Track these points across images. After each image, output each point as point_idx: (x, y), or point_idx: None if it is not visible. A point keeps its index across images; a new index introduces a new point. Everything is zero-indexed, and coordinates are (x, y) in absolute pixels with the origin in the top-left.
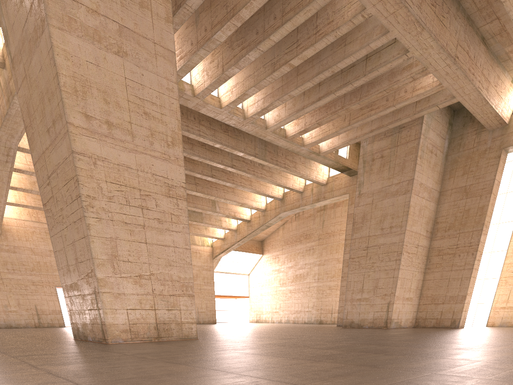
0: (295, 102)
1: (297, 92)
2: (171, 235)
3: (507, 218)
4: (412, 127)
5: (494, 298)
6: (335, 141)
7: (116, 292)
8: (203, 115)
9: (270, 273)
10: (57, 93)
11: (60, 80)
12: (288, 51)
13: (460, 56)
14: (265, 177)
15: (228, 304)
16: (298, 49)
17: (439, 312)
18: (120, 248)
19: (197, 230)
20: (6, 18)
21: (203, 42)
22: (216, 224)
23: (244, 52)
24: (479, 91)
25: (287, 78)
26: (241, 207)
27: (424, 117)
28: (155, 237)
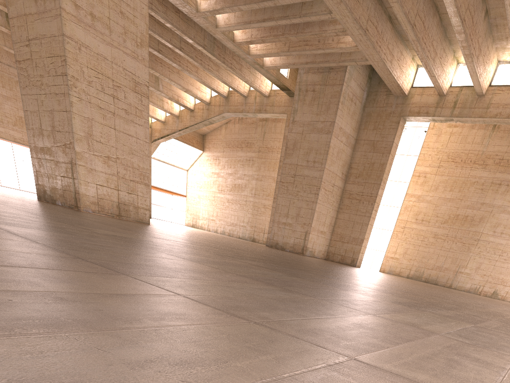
0: (244, 12)
1: (245, 8)
2: (135, 127)
3: (404, 178)
4: (338, 71)
5: (387, 247)
6: (277, 59)
7: (89, 167)
8: None
9: (210, 176)
10: None
11: None
12: None
13: (369, 30)
14: (211, 70)
15: (163, 199)
16: None
17: (344, 249)
18: (95, 129)
19: None
20: None
21: None
22: (158, 104)
23: None
24: (384, 62)
25: None
26: (185, 92)
27: (348, 66)
28: (122, 126)
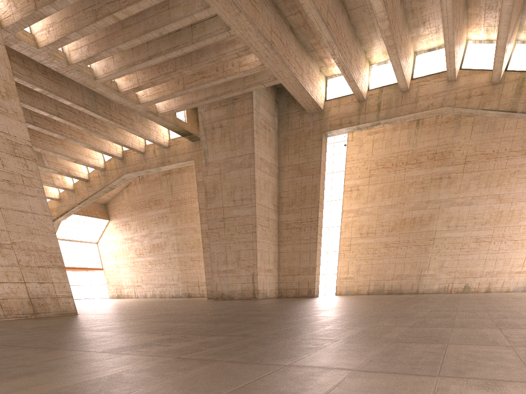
0: (124, 55)
1: (125, 46)
2: (27, 200)
3: (336, 196)
4: (243, 100)
5: (338, 269)
6: (172, 103)
7: None
8: (12, 49)
9: (123, 242)
10: None
11: None
12: (109, 1)
13: (275, 42)
14: (99, 132)
15: (79, 277)
16: (121, 3)
17: (297, 282)
18: None
19: None
20: None
21: None
22: (48, 182)
23: None
24: (296, 77)
25: (111, 28)
26: (75, 163)
27: (253, 92)
28: (8, 202)
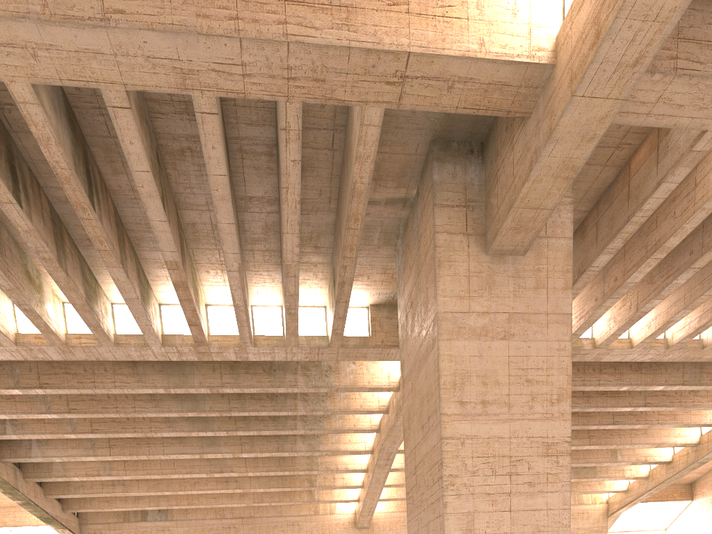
0: None
1: None
2: (544, 497)
3: None
4: None
5: None
6: None
7: None
8: (606, 363)
9: (705, 523)
10: (436, 392)
11: (441, 380)
12: None
13: None
14: (699, 404)
15: None
16: None
17: None
18: (478, 521)
19: (586, 487)
20: (405, 351)
21: (611, 291)
22: (616, 476)
23: (669, 280)
24: None
25: None
26: (657, 448)
27: None
28: (522, 503)
